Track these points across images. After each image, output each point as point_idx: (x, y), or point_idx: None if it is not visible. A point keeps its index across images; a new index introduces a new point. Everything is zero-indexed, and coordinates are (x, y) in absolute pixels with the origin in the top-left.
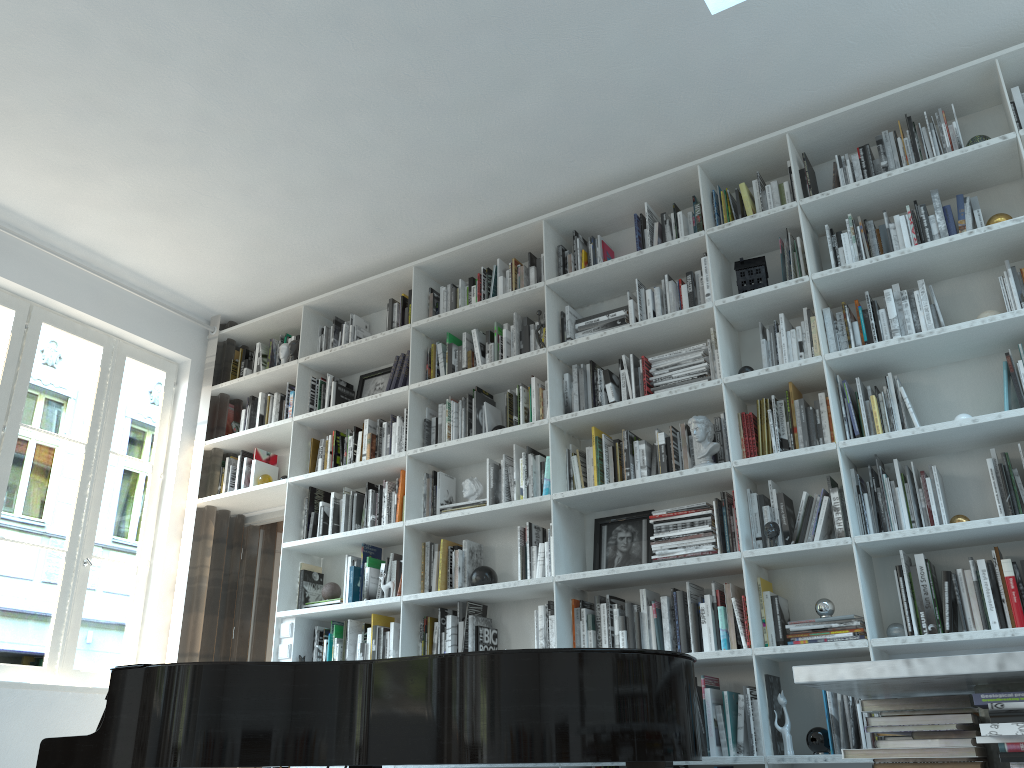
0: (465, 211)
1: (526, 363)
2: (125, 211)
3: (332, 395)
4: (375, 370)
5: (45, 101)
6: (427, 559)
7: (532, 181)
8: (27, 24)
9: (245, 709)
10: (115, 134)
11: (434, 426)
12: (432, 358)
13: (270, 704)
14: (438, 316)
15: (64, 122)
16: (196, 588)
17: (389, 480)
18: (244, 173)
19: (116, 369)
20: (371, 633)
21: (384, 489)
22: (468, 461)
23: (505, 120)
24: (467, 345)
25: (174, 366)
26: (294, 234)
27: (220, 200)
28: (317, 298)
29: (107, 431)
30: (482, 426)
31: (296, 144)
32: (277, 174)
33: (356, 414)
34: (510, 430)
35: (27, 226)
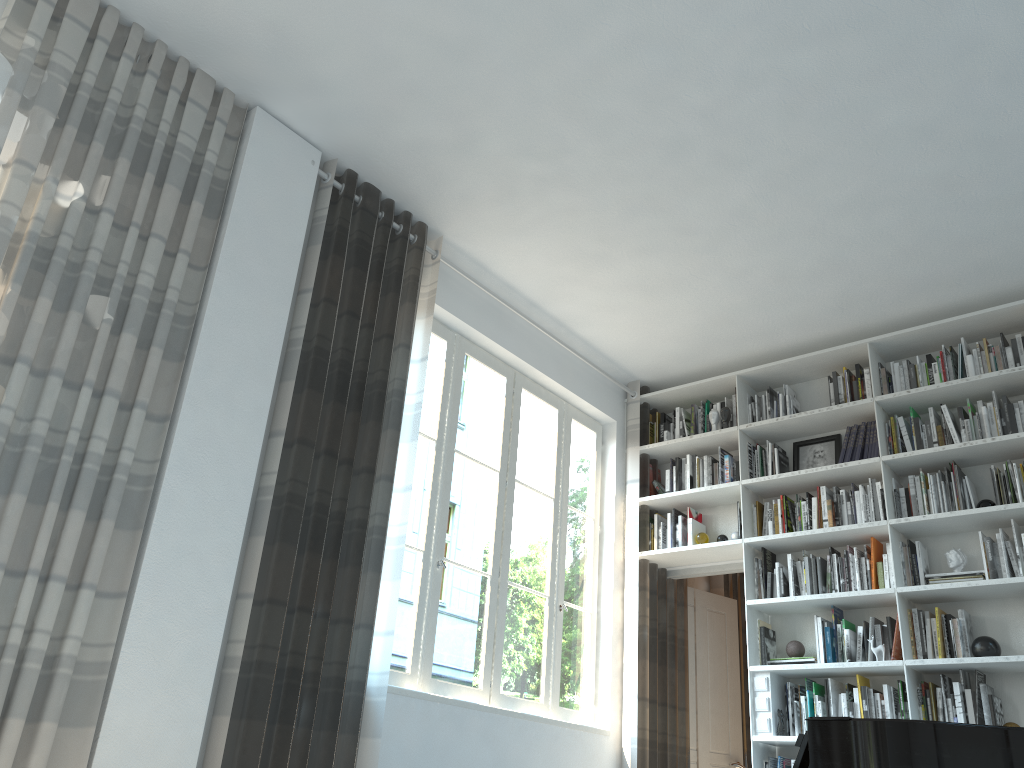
0: (936, 293)
1: (1021, 441)
2: (615, 291)
3: (776, 461)
4: (808, 438)
5: (610, 201)
6: (916, 625)
7: (1021, 267)
8: (640, 140)
9: (964, 766)
10: (653, 227)
11: (903, 496)
12: (893, 430)
13: (983, 763)
14: (907, 391)
15: (614, 218)
16: (641, 636)
17: (843, 545)
18: (747, 259)
19: (566, 430)
20: (858, 693)
21: (850, 554)
22: (943, 532)
23: None
24: (934, 420)
25: (600, 427)
26: (757, 311)
27: (708, 282)
28: (753, 369)
29: (565, 487)
30: (965, 499)
31: (813, 235)
32: (777, 260)
33: (807, 480)
34: (1017, 506)
35: (519, 303)
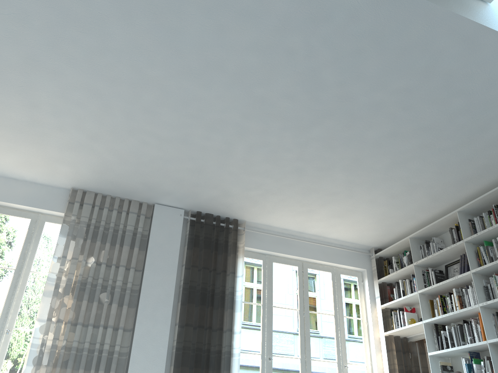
0: (475, 182)
1: None
2: (327, 220)
3: (433, 278)
4: (451, 261)
5: (293, 193)
6: None
7: None
8: (283, 173)
9: None
10: (318, 196)
11: (489, 288)
12: (479, 254)
13: None
14: (476, 234)
15: (300, 198)
16: None
17: (473, 317)
18: (369, 195)
19: (337, 280)
20: None
21: (472, 323)
22: None
23: (483, 143)
24: (496, 245)
25: (359, 273)
26: (396, 211)
27: (362, 207)
28: (414, 233)
29: (340, 307)
30: None
31: (388, 180)
32: (383, 192)
33: (447, 286)
34: None
35: (294, 233)
